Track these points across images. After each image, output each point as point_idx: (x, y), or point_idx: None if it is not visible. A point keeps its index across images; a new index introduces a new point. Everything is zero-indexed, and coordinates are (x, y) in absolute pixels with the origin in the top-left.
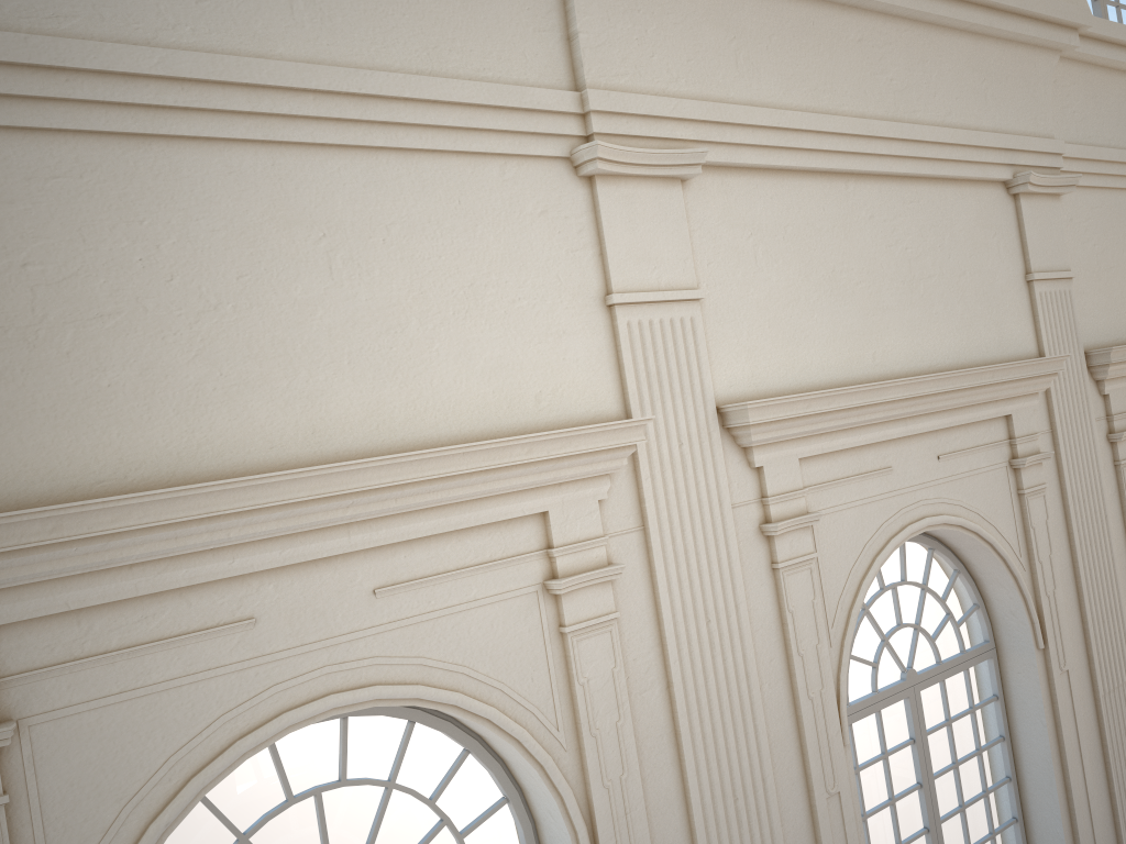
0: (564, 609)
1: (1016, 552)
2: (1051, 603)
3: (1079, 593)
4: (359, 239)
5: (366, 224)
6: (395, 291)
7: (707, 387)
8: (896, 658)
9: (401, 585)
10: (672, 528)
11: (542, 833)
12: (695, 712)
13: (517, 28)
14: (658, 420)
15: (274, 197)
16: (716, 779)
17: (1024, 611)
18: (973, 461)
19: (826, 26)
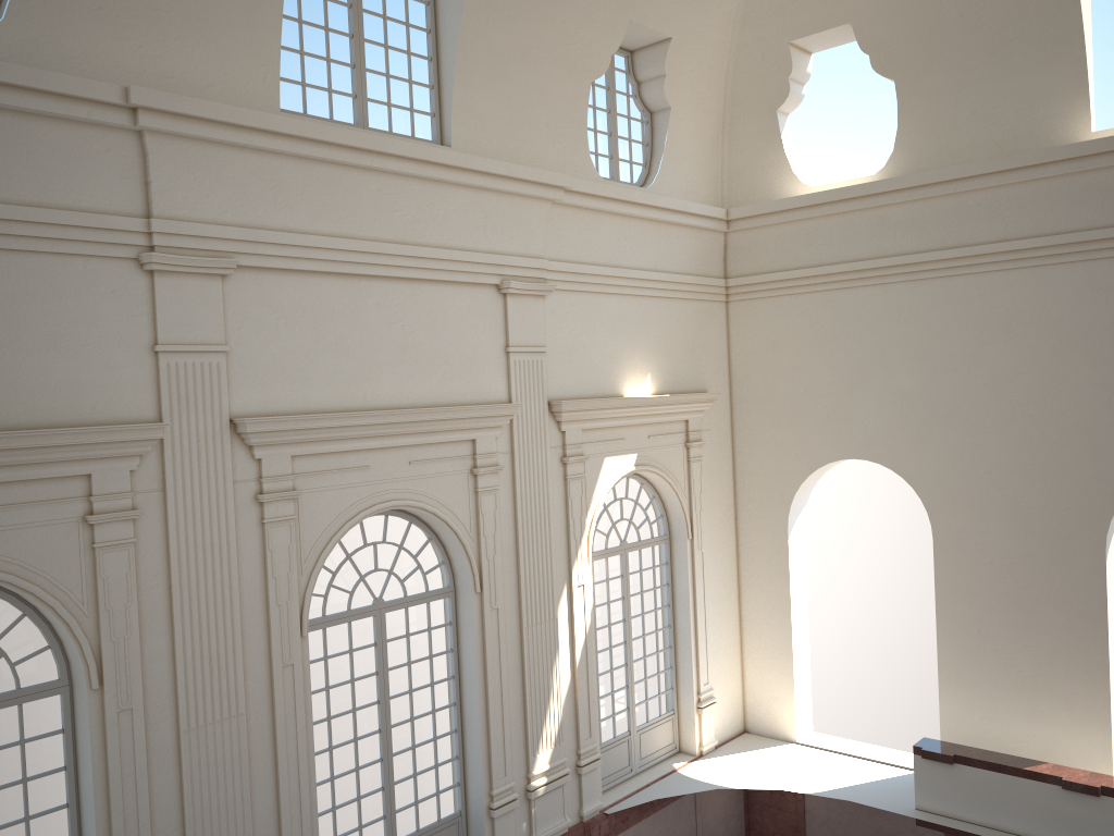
0: (96, 533)
1: (467, 528)
2: (490, 564)
3: (518, 560)
4: None
5: None
6: None
7: (224, 406)
8: (370, 590)
9: None
10: (185, 491)
11: (72, 668)
12: (187, 604)
13: (108, 176)
14: (183, 424)
15: None
16: (197, 646)
17: (468, 567)
18: (440, 467)
19: (351, 181)
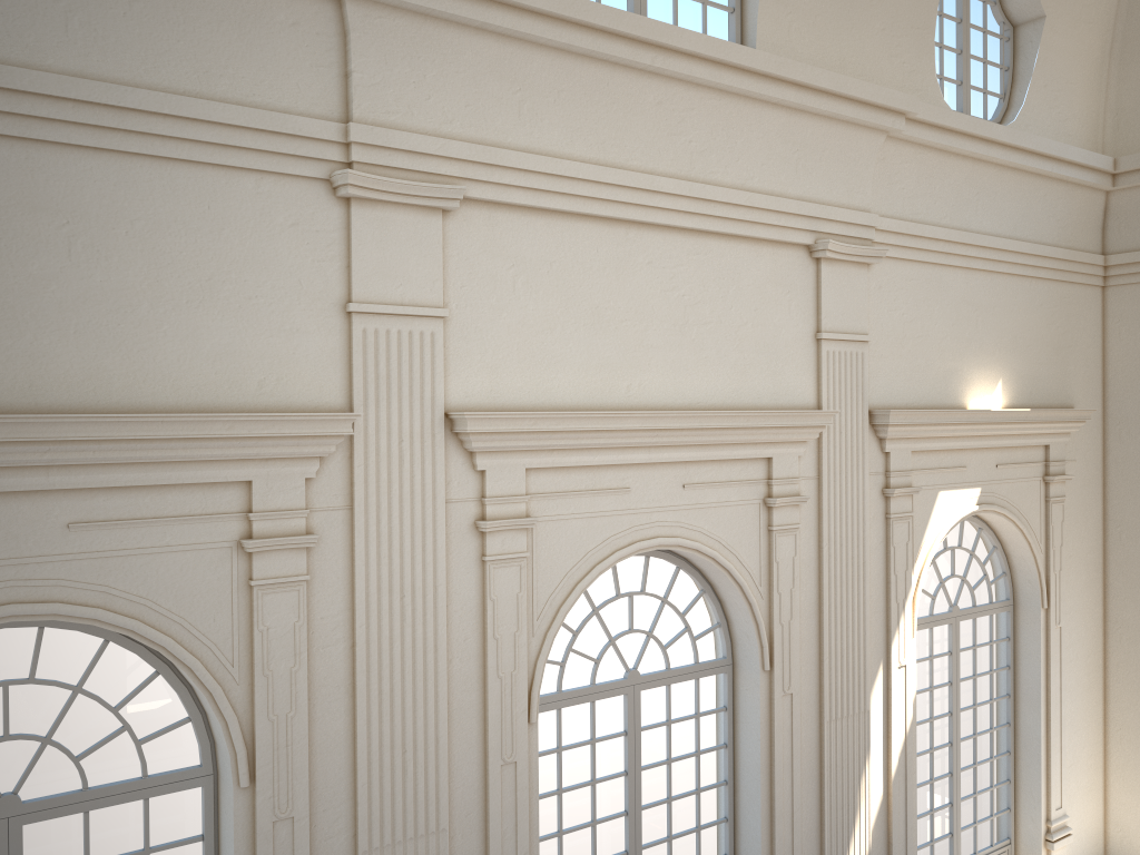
0: (254, 565)
1: (756, 581)
2: (785, 632)
3: (820, 627)
4: (102, 229)
5: (111, 217)
6: (131, 277)
7: (438, 394)
8: (621, 658)
9: (96, 523)
10: (379, 511)
11: (218, 752)
12: (375, 671)
13: (294, 61)
14: (380, 417)
15: (24, 185)
16: (386, 731)
17: (755, 635)
18: (723, 494)
19: (622, 88)
